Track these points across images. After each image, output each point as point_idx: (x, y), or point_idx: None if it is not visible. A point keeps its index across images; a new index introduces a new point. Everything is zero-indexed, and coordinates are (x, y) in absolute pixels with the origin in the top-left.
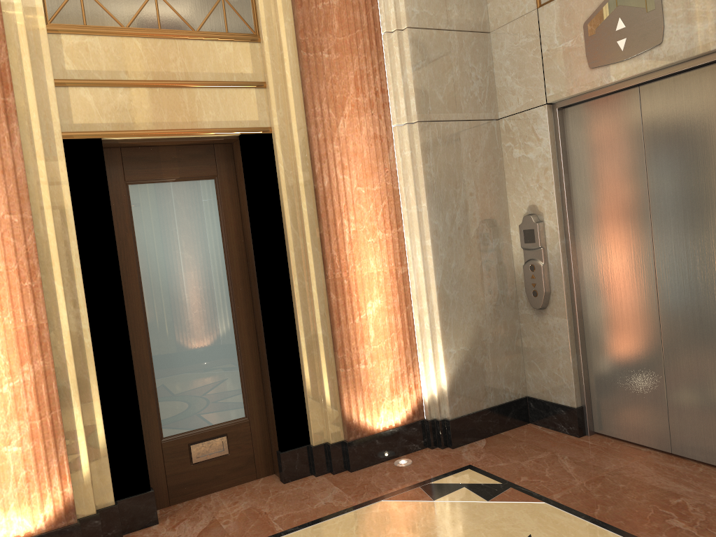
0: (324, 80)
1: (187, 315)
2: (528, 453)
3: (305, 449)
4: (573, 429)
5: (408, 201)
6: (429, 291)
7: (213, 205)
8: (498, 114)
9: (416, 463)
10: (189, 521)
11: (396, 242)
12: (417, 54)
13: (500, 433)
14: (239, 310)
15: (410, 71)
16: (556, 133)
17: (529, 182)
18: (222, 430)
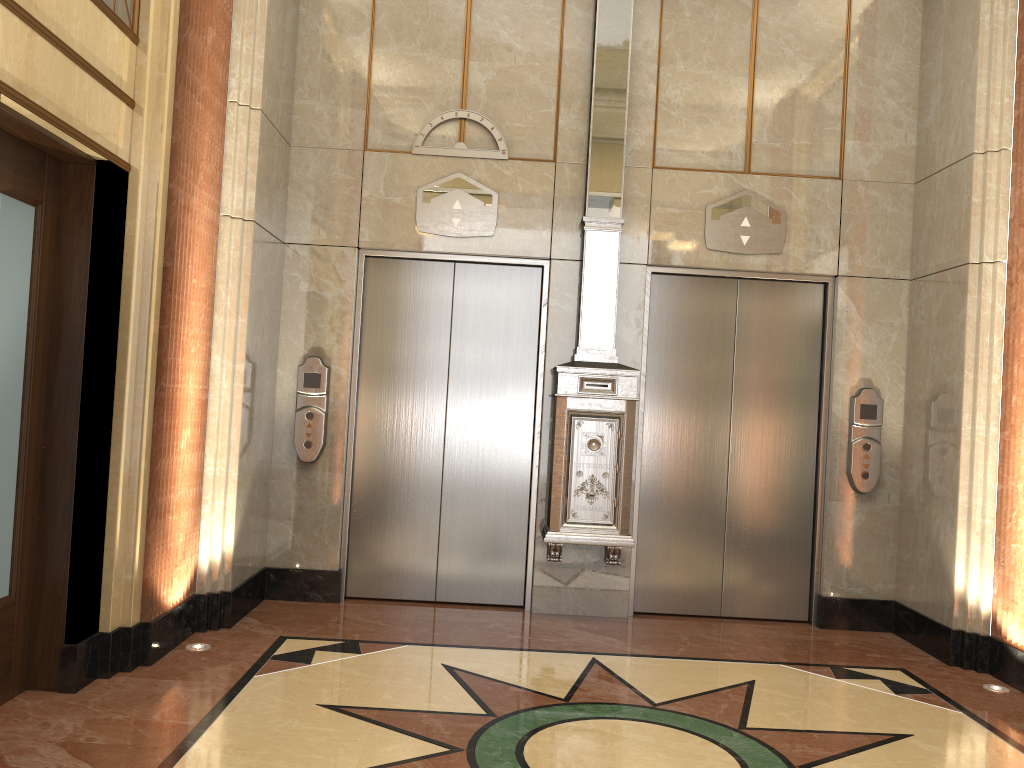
0: (192, 131)
1: None
2: (318, 619)
3: (97, 638)
4: (331, 595)
5: (225, 312)
6: (230, 428)
7: (28, 247)
8: (285, 237)
9: (216, 645)
10: (17, 755)
11: (205, 360)
12: (262, 144)
13: (253, 610)
14: (32, 420)
15: (254, 160)
16: (359, 279)
17: (318, 321)
18: None
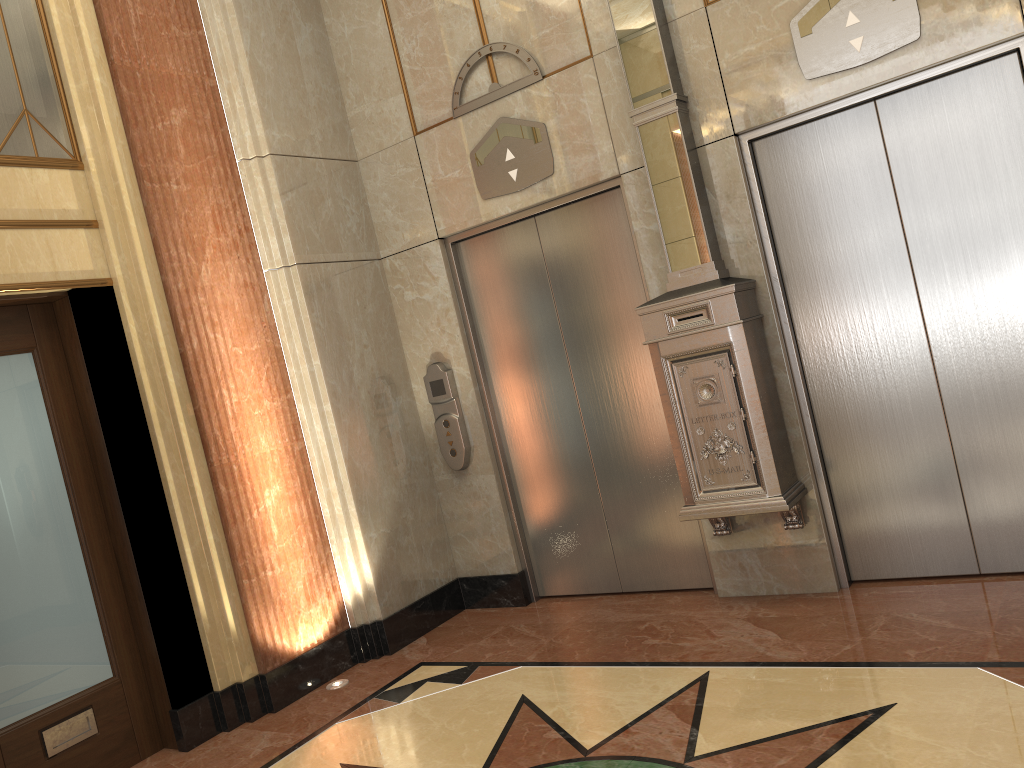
0: (176, 216)
1: (14, 545)
2: (480, 633)
3: (209, 698)
4: (518, 599)
5: (296, 360)
6: (336, 467)
7: (35, 388)
8: (380, 253)
9: (354, 680)
10: None
11: (288, 412)
12: (285, 185)
13: (438, 626)
14: (89, 528)
15: (279, 205)
16: (452, 270)
17: (429, 326)
18: (85, 700)
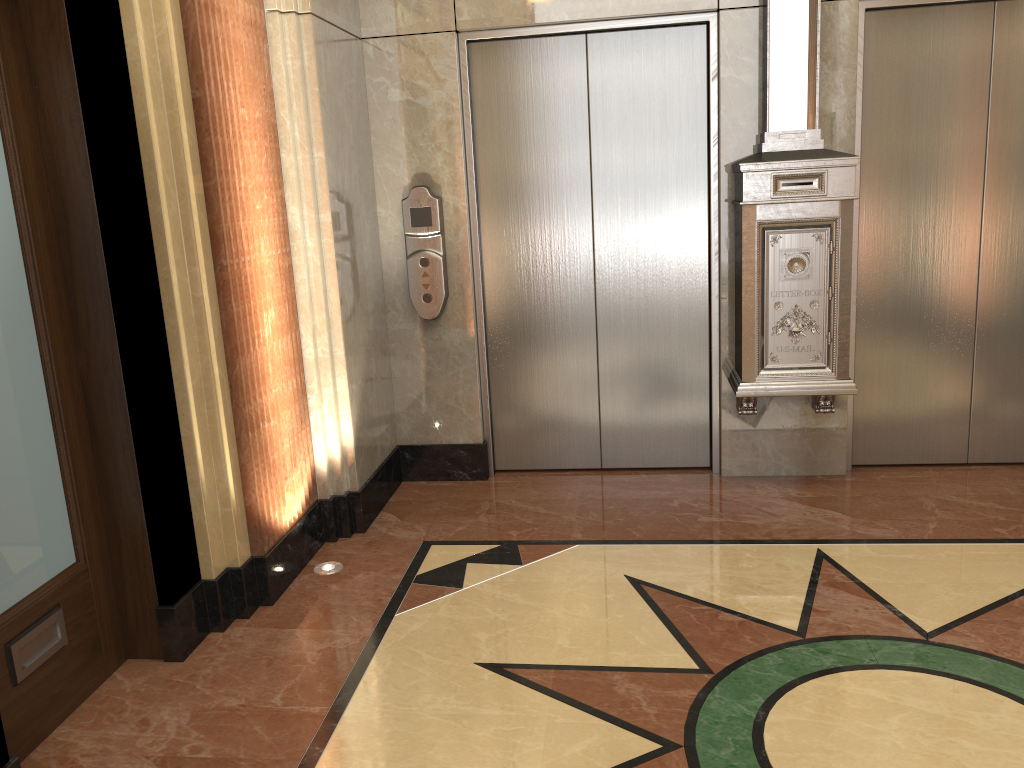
0: None
1: None
2: (466, 509)
3: (200, 589)
4: (478, 472)
5: (294, 147)
6: (326, 297)
7: None
8: (361, 30)
9: (349, 562)
10: None
11: (280, 215)
12: None
13: (390, 501)
14: (55, 340)
15: None
16: (463, 76)
17: (418, 139)
18: (53, 597)
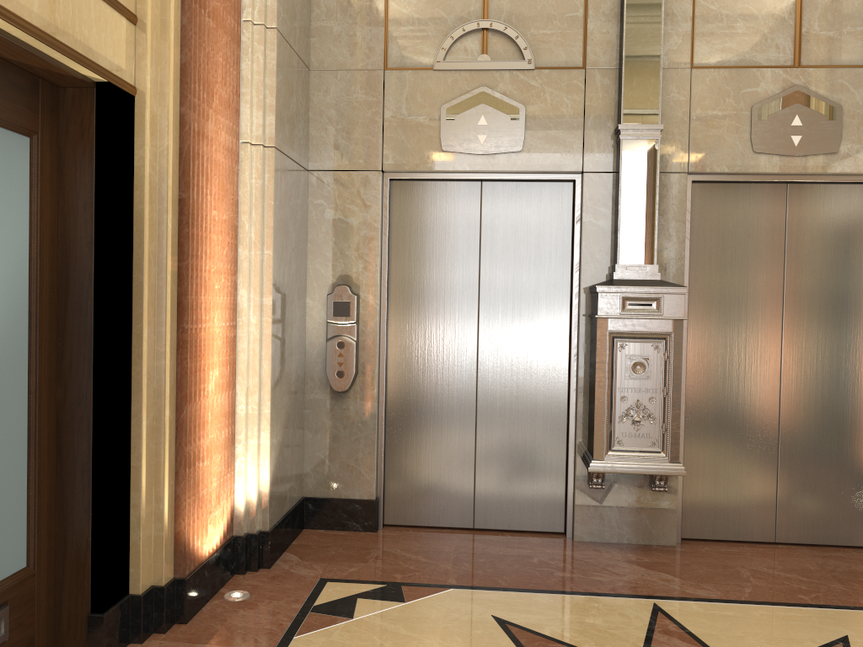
0: (203, 50)
1: None
2: (357, 554)
3: (127, 602)
4: (369, 524)
5: (249, 244)
6: (261, 364)
7: (24, 183)
8: (308, 164)
9: (255, 592)
10: None
11: (231, 295)
12: (279, 65)
13: (293, 544)
14: (42, 374)
15: (272, 82)
16: (384, 204)
17: (345, 249)
18: (3, 595)
